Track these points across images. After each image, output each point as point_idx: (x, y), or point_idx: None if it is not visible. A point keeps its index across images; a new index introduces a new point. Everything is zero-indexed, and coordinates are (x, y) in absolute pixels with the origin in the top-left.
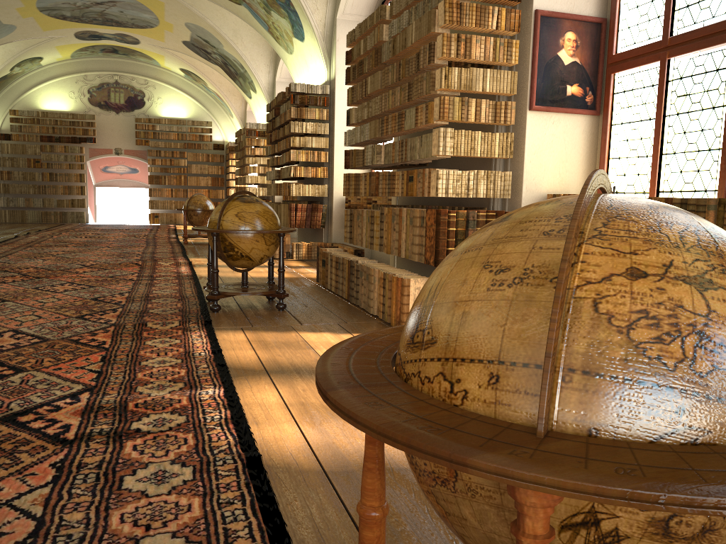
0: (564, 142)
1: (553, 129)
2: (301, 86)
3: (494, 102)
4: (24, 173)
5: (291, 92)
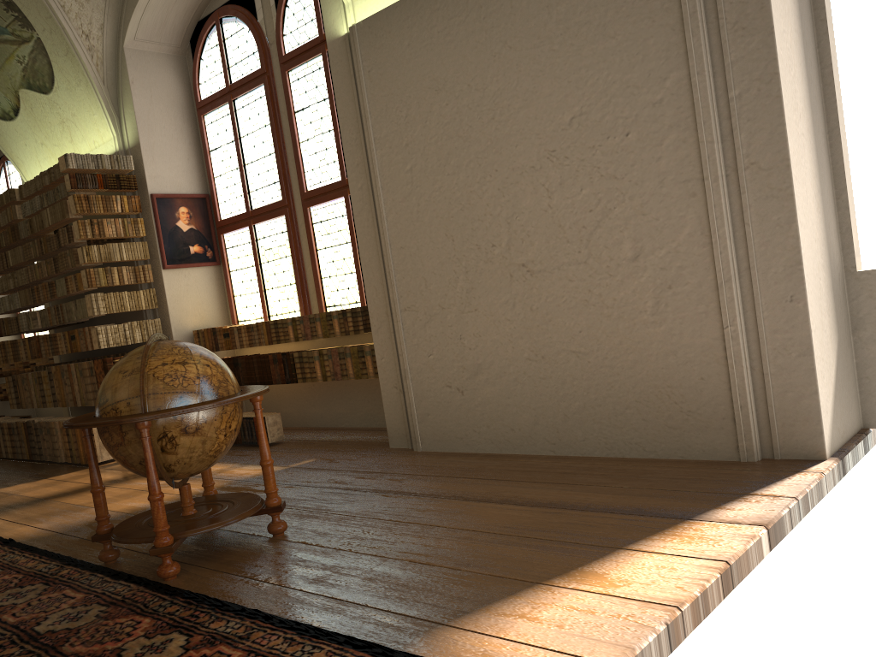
0: (198, 288)
1: (186, 281)
2: None
3: (133, 267)
4: None
5: None
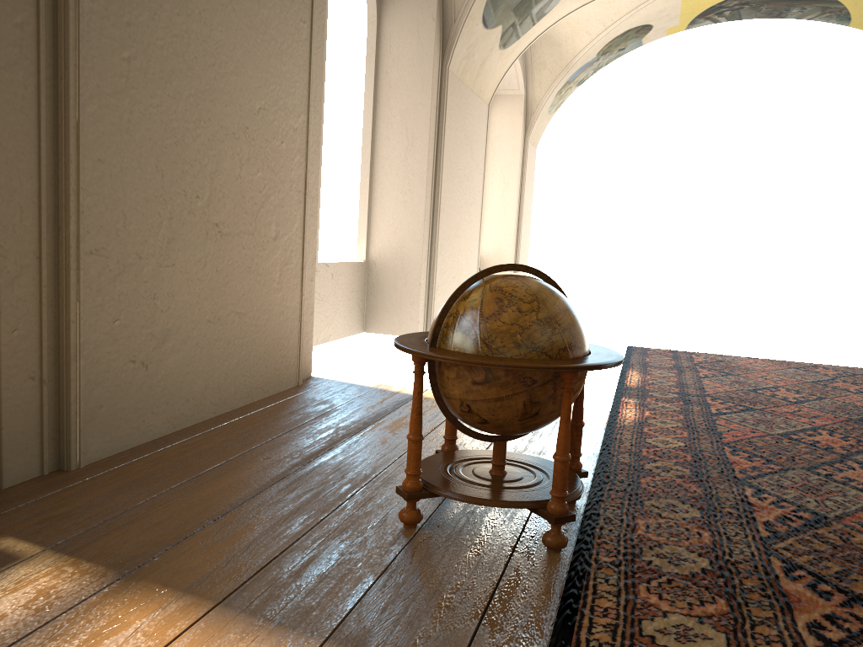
0: None
1: None
2: None
3: None
4: None
5: None
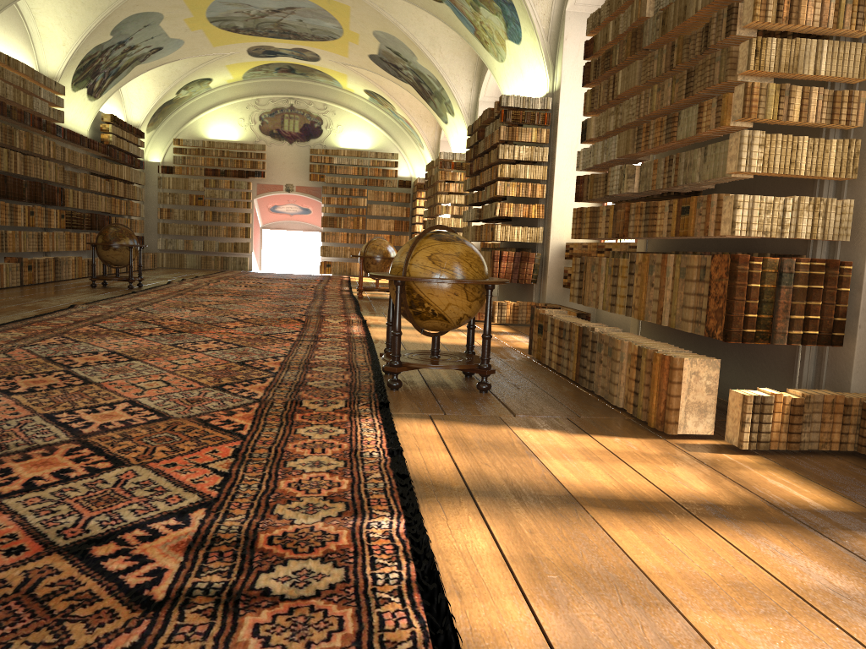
0: None
1: None
2: (515, 98)
3: (832, 91)
4: (185, 211)
5: (502, 107)
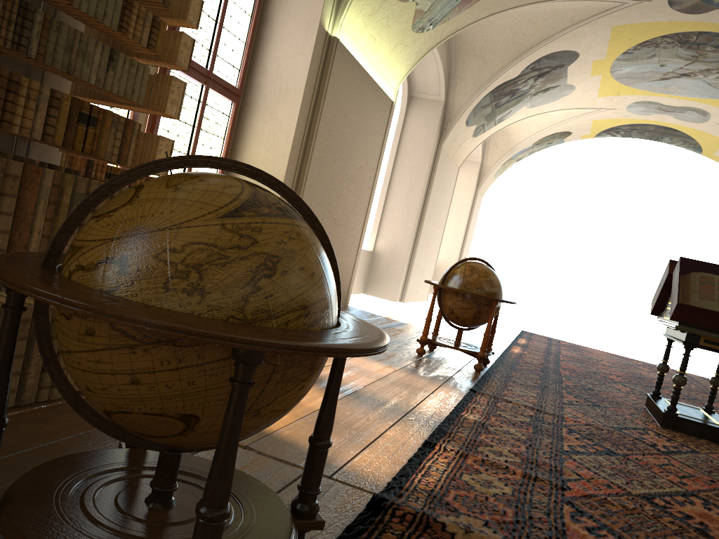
0: None
1: None
2: None
3: None
4: None
5: None
